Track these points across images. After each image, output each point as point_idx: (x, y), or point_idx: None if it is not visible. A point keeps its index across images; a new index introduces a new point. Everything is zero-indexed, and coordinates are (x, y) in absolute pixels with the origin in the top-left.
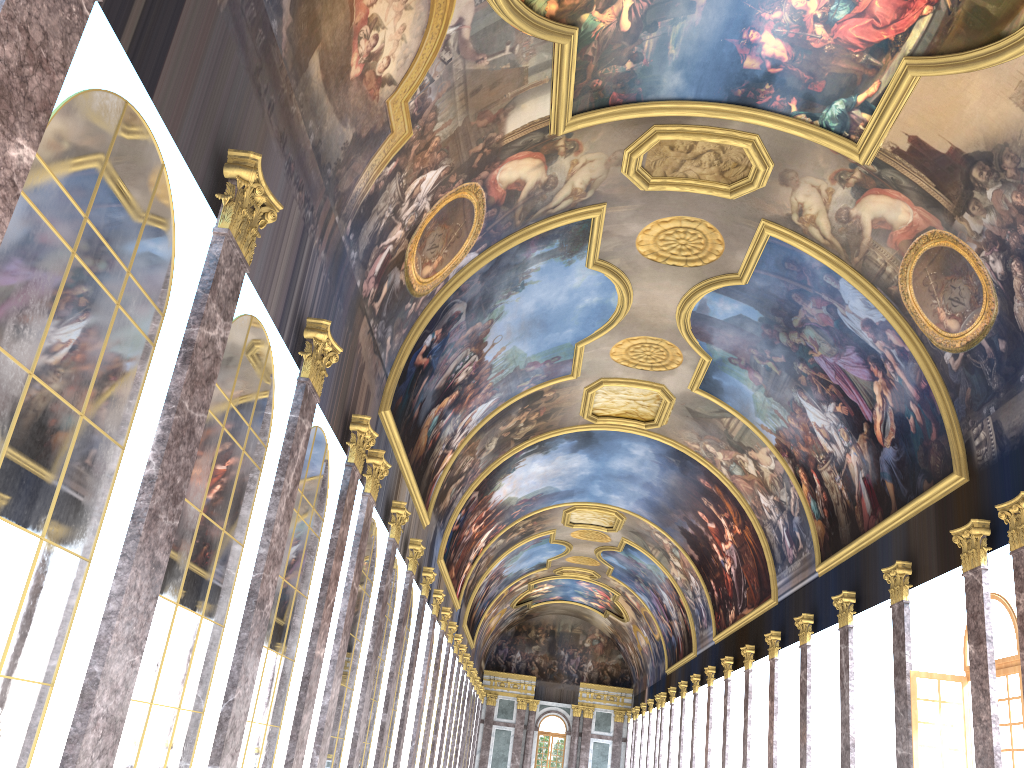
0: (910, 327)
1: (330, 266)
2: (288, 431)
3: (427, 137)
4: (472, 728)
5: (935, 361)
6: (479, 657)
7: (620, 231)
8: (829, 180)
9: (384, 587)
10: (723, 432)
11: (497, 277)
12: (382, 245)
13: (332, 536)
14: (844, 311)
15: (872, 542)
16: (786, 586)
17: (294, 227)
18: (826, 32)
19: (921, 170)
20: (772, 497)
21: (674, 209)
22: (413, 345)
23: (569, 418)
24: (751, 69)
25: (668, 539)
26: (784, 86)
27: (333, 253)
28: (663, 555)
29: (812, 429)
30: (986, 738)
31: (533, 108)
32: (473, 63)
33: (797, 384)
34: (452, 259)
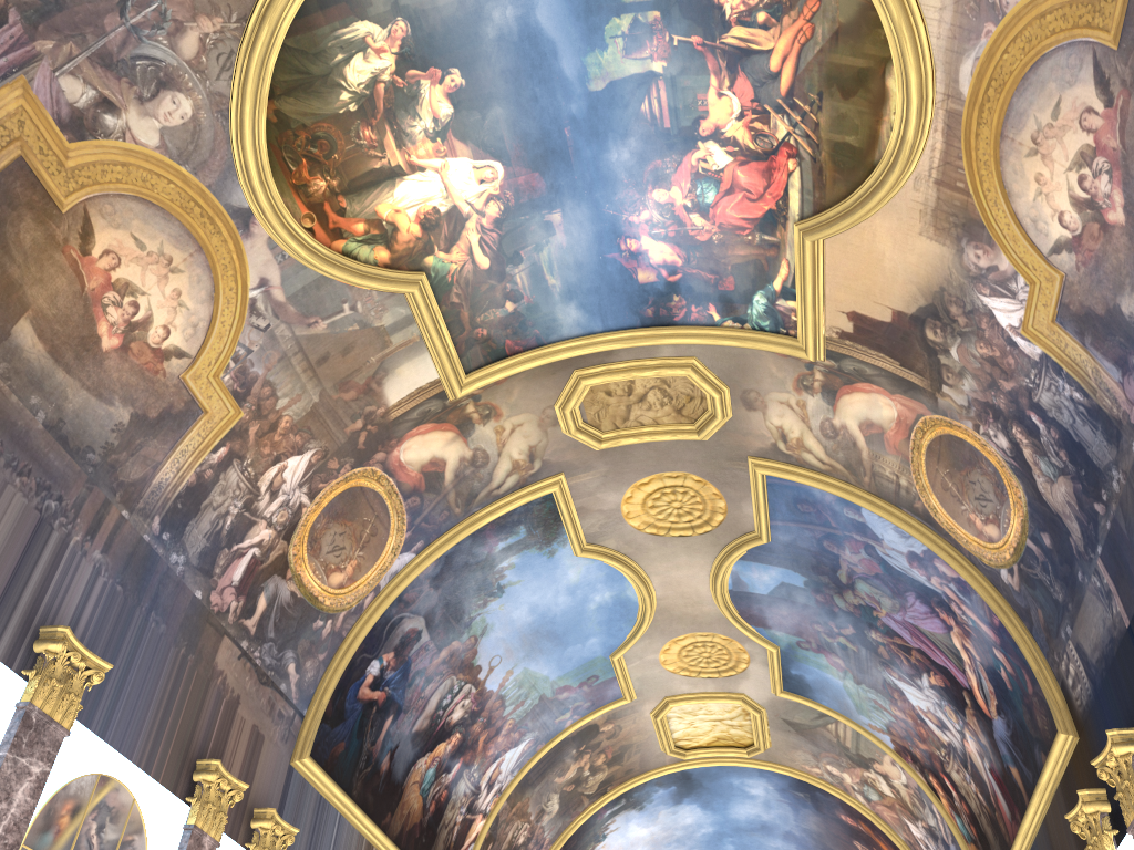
0: (955, 548)
1: (121, 570)
2: None
3: (270, 416)
4: None
5: (996, 585)
6: None
7: (597, 504)
8: (794, 390)
9: None
10: (836, 744)
11: (457, 581)
12: (237, 547)
13: None
14: (883, 549)
15: None
16: None
17: (13, 517)
18: (705, 220)
19: (878, 349)
20: (920, 823)
21: (648, 466)
22: (340, 673)
23: (650, 757)
24: (649, 282)
25: None
26: (693, 293)
27: (126, 555)
28: None
29: (920, 716)
30: None
31: (414, 372)
32: (305, 327)
33: (880, 659)
34: (376, 563)
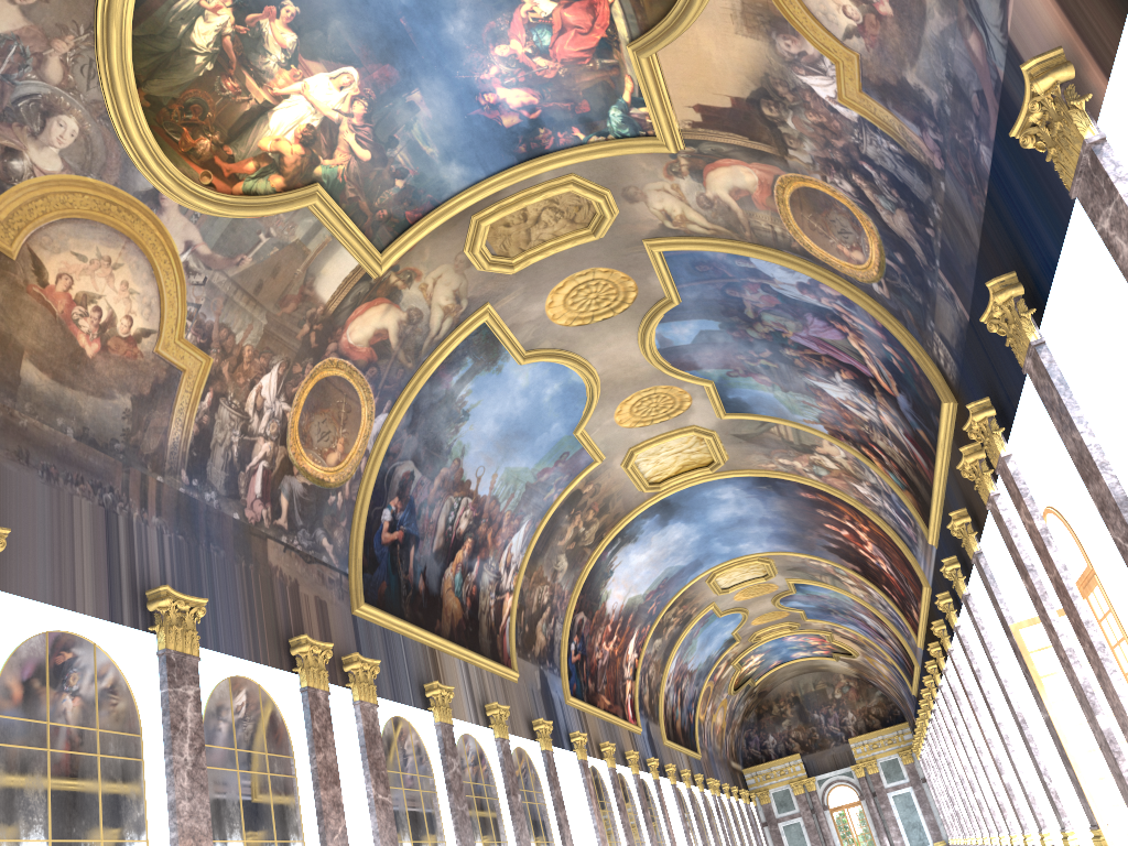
0: (833, 273)
1: (176, 523)
2: (163, 708)
3: (234, 352)
4: (748, 838)
5: (872, 296)
6: (723, 761)
7: (525, 317)
8: (666, 178)
9: (449, 775)
10: (782, 441)
11: (429, 421)
12: (249, 467)
13: (312, 767)
14: (777, 285)
15: (943, 496)
16: (927, 568)
17: (88, 519)
18: (548, 60)
19: (727, 130)
20: (864, 483)
21: (559, 273)
22: (363, 530)
23: (631, 498)
24: (514, 125)
25: (824, 562)
26: (556, 122)
27: (174, 510)
28: (833, 579)
29: (841, 404)
30: (1073, 677)
31: (336, 267)
32: (235, 267)
33: (798, 369)
34: (359, 433)
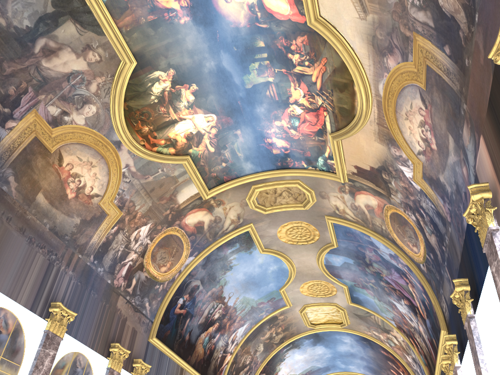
0: (404, 254)
1: (79, 277)
2: (35, 356)
3: (133, 213)
4: None
5: (419, 269)
6: None
7: (267, 233)
8: (339, 192)
9: None
10: (375, 323)
11: (212, 265)
12: (123, 262)
13: None
14: (380, 251)
15: None
16: None
17: (39, 264)
18: (296, 132)
19: (367, 179)
20: (410, 356)
21: (286, 219)
22: (166, 304)
23: (301, 327)
24: (277, 153)
25: None
26: (295, 157)
27: (81, 271)
28: None
29: (403, 315)
30: None
31: (188, 190)
32: (144, 179)
33: (386, 292)
34: (179, 261)
